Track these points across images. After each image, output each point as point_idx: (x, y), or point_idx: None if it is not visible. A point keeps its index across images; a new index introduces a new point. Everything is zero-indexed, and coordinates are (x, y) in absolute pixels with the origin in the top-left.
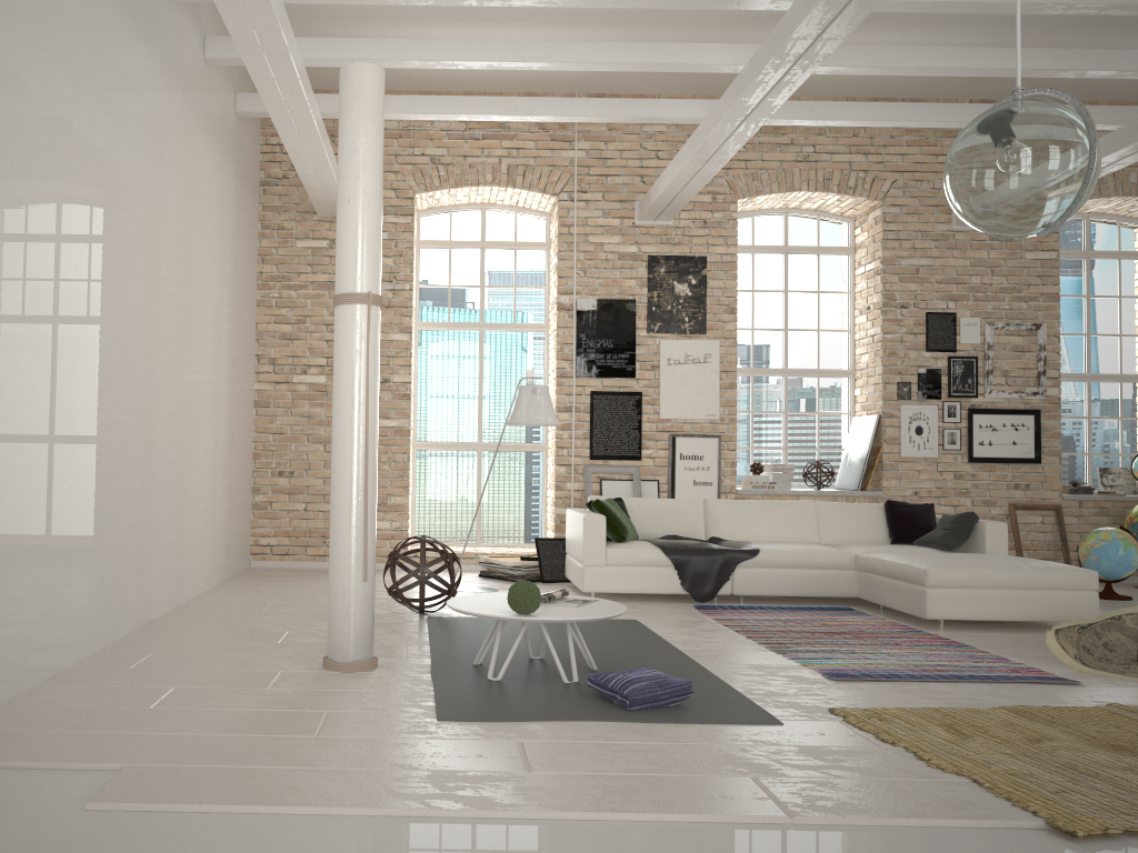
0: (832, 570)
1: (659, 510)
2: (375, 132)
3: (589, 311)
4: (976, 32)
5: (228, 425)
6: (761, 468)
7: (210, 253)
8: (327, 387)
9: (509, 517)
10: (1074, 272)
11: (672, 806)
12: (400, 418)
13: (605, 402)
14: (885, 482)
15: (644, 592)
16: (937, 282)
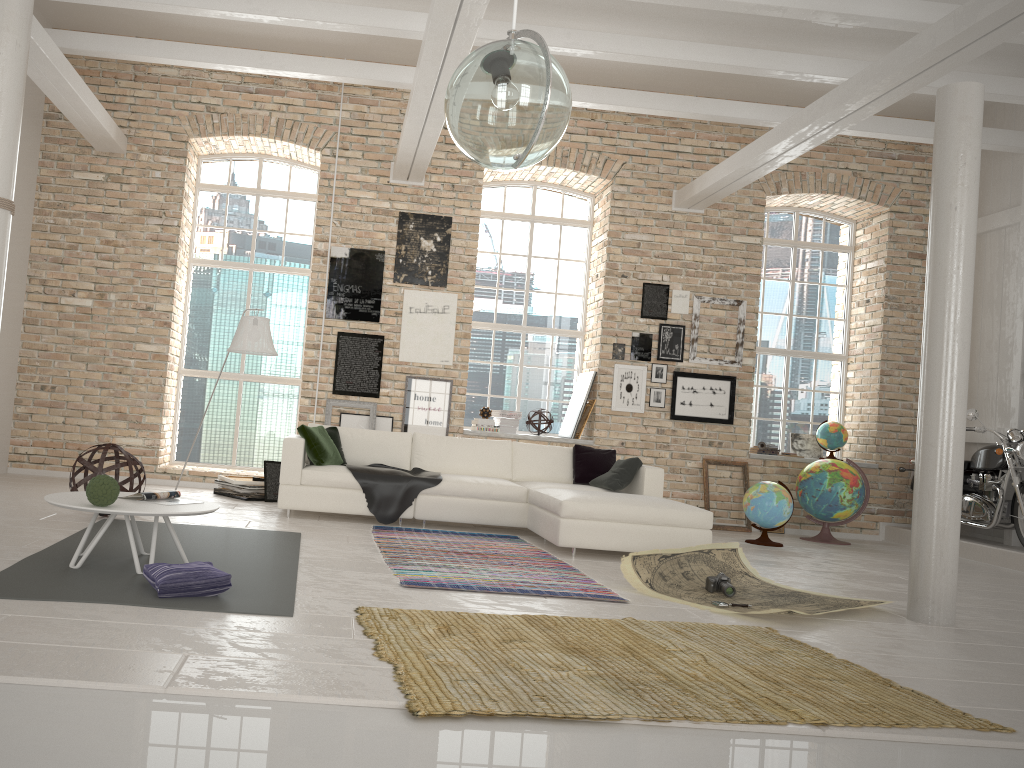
0: (506, 502)
1: (370, 440)
2: (14, 44)
3: (342, 258)
4: (682, 30)
5: None
6: (489, 412)
7: None
8: (93, 310)
9: (264, 443)
10: (782, 259)
11: (61, 673)
12: (160, 344)
13: (350, 343)
14: (596, 432)
15: (333, 512)
16: (655, 257)
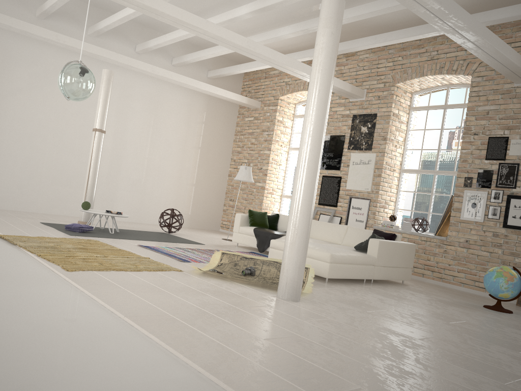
0: None
1: None
2: (103, 86)
3: (326, 141)
4: None
5: (194, 178)
6: (392, 217)
7: (176, 123)
8: None
9: None
10: None
11: None
12: (263, 182)
13: (326, 180)
14: (449, 232)
15: (246, 245)
16: (499, 119)
